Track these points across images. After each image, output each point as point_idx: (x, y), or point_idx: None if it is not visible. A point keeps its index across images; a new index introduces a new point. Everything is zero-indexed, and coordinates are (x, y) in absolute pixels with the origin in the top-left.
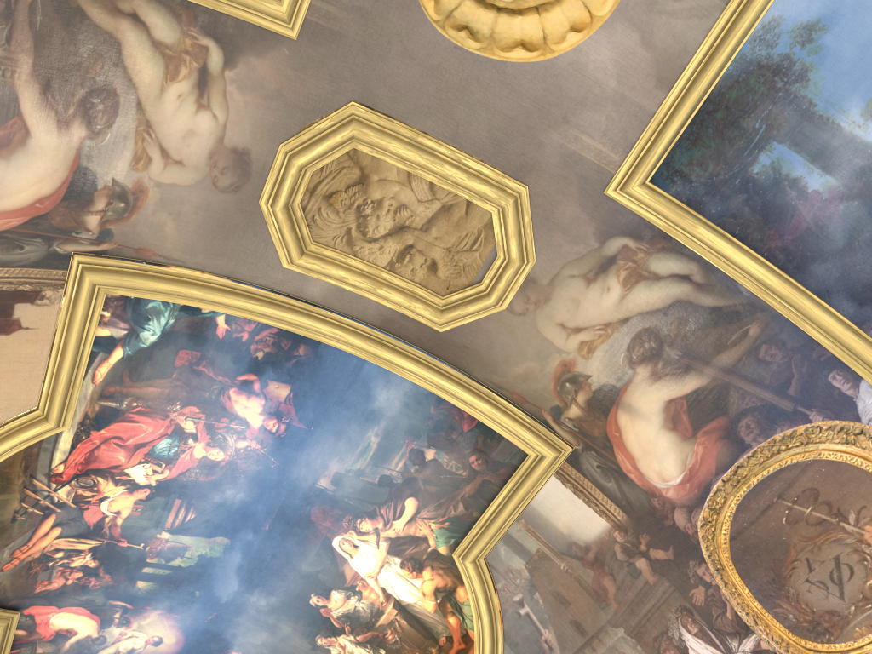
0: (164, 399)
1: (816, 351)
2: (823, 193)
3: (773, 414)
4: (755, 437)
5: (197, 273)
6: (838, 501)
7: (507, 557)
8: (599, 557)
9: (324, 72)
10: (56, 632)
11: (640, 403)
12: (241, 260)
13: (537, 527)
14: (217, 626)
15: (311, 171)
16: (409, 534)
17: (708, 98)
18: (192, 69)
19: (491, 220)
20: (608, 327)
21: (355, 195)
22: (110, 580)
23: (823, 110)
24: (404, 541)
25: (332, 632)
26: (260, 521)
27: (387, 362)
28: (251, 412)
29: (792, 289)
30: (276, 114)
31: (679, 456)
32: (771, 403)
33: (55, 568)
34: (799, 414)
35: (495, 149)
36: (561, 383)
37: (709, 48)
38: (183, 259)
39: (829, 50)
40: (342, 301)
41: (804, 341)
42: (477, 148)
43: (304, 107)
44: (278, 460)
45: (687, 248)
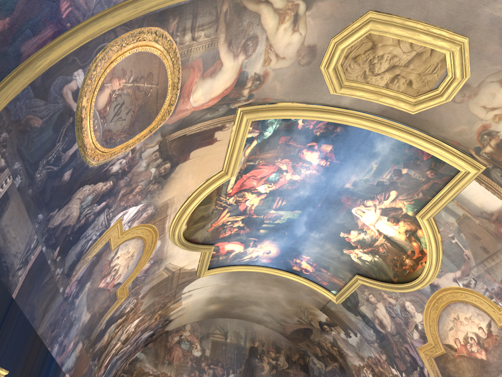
0: (273, 158)
1: None
2: None
3: None
4: None
5: (290, 104)
6: None
7: (446, 217)
8: (499, 218)
9: (355, 0)
10: (227, 251)
11: None
12: (310, 94)
13: (463, 204)
14: (295, 245)
15: (346, 48)
16: (392, 206)
17: None
18: (290, 16)
19: (445, 57)
20: None
21: (368, 55)
22: (248, 230)
23: None
24: (389, 209)
25: (351, 247)
26: (316, 203)
27: (383, 131)
28: (313, 158)
29: None
30: (330, 25)
31: None
32: None
33: (227, 228)
34: None
35: (449, 20)
36: (481, 135)
37: None
38: (283, 98)
39: None
40: (360, 105)
41: None
42: (438, 22)
43: (344, 19)
44: (325, 177)
45: None
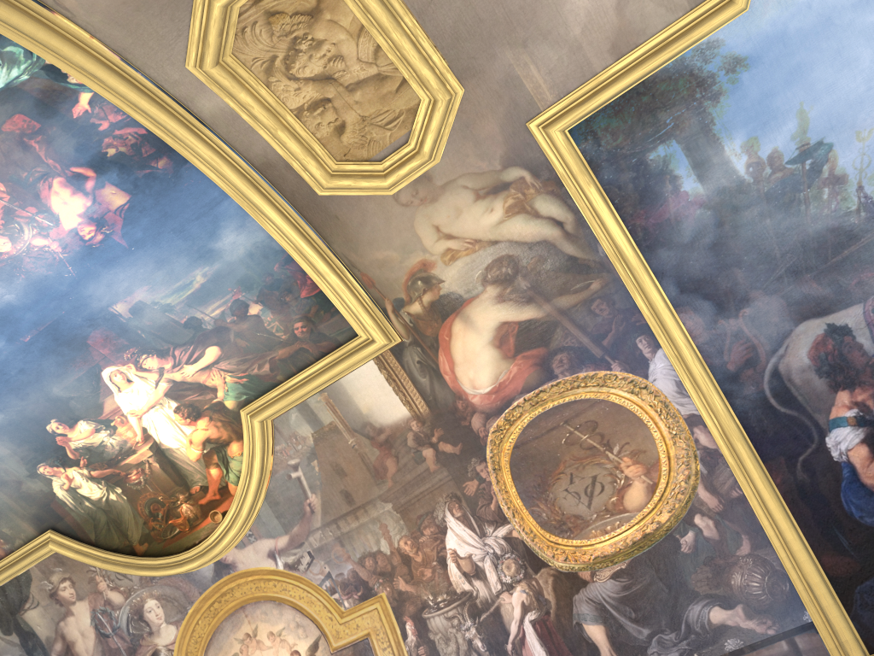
0: None
1: (635, 316)
2: (690, 196)
3: (584, 356)
4: (563, 371)
5: (86, 35)
6: (610, 435)
7: (297, 423)
8: (390, 440)
9: None
10: None
11: (479, 317)
12: (142, 40)
13: (338, 402)
14: None
15: None
16: (197, 381)
17: (644, 81)
18: None
19: (417, 107)
20: (477, 243)
21: (299, 25)
22: None
23: (718, 131)
24: (189, 387)
25: (62, 462)
26: (21, 331)
27: (254, 207)
28: (69, 211)
29: (640, 263)
30: None
31: (495, 371)
32: (586, 347)
33: None
34: (604, 361)
35: (452, 41)
36: (414, 280)
37: (663, 39)
38: (75, 11)
39: (742, 86)
40: (231, 128)
41: (629, 306)
42: (437, 33)
43: None
44: (76, 271)
45: (571, 199)
